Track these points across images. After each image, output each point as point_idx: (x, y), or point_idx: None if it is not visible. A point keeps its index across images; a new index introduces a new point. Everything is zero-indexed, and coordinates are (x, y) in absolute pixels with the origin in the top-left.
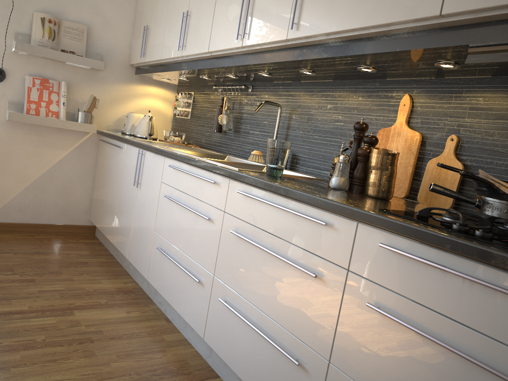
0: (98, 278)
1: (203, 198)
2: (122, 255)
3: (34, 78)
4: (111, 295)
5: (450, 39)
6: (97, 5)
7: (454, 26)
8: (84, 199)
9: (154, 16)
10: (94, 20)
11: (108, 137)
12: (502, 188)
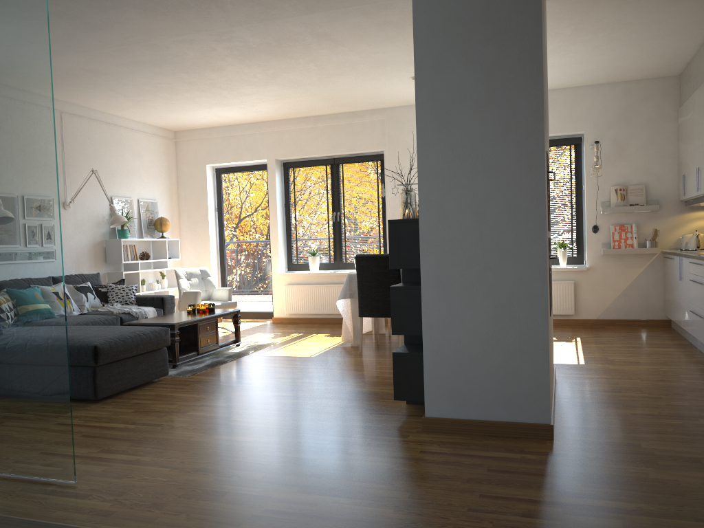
0: (664, 340)
1: (700, 274)
2: (683, 330)
3: (615, 226)
4: (669, 345)
5: None
6: (650, 169)
7: None
8: (659, 300)
9: (686, 168)
10: (649, 179)
11: (668, 254)
12: None
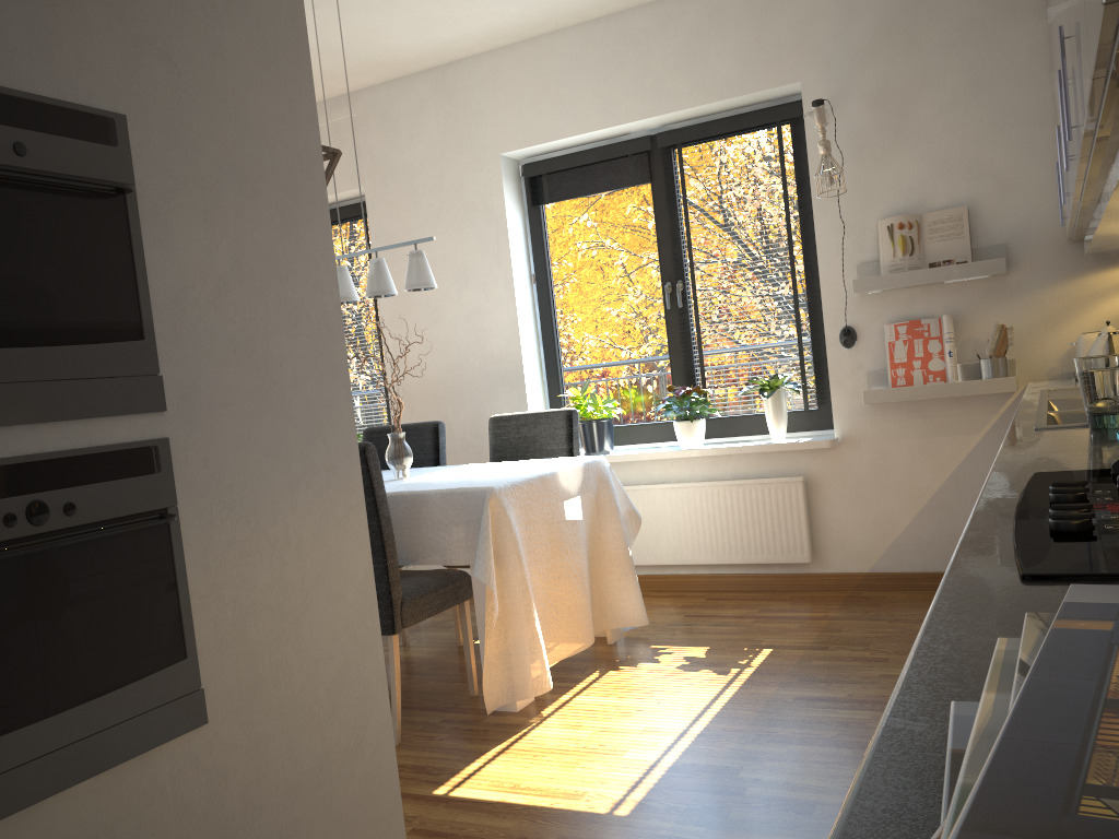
0: None
1: None
2: None
3: (897, 325)
4: None
5: None
6: (979, 161)
7: None
8: None
9: None
10: (978, 189)
11: None
12: None
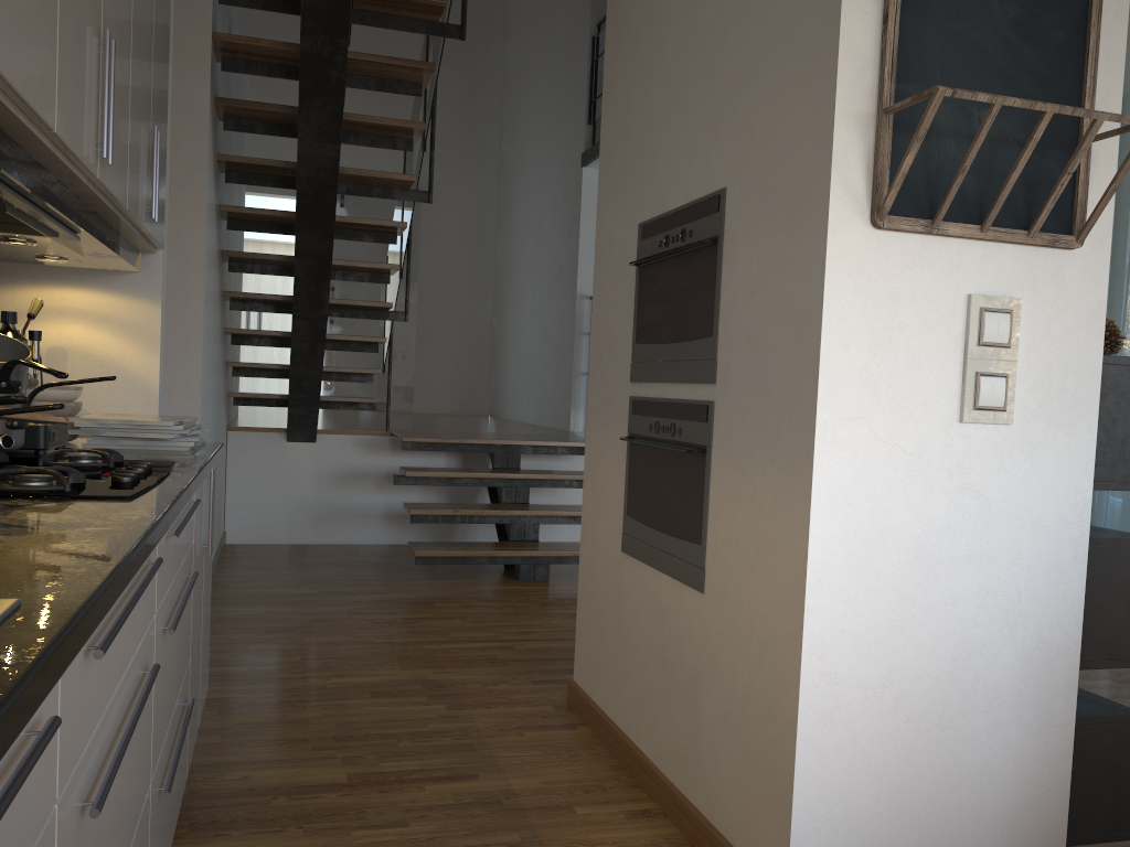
0: None
1: None
2: None
3: None
4: None
5: (10, 162)
6: None
7: (11, 137)
8: None
9: None
10: None
11: None
12: (19, 415)
